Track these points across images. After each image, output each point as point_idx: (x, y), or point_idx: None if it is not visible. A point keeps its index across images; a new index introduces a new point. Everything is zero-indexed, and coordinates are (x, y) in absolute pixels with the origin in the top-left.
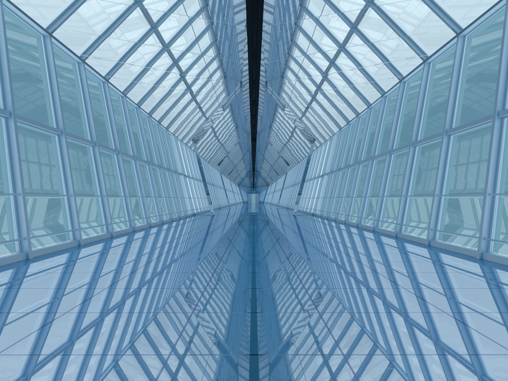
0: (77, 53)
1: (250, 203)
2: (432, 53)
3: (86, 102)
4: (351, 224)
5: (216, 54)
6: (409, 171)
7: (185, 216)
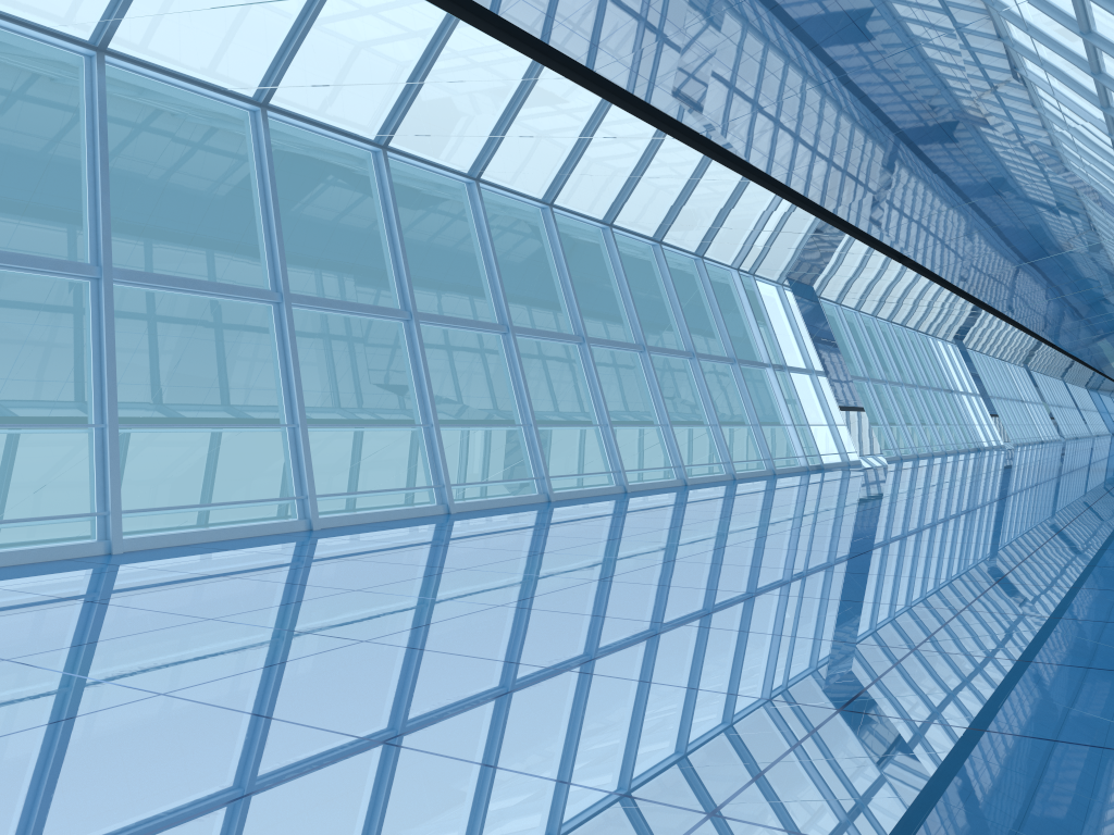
0: (214, 87)
1: None
2: None
3: (267, 201)
4: None
5: None
6: None
7: (769, 473)
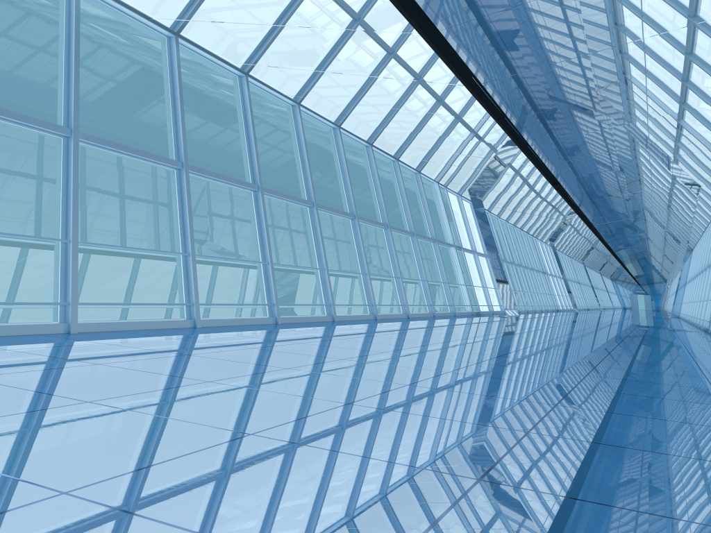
0: (149, 16)
1: (636, 309)
2: None
3: (175, 99)
4: None
5: None
6: None
7: (452, 314)
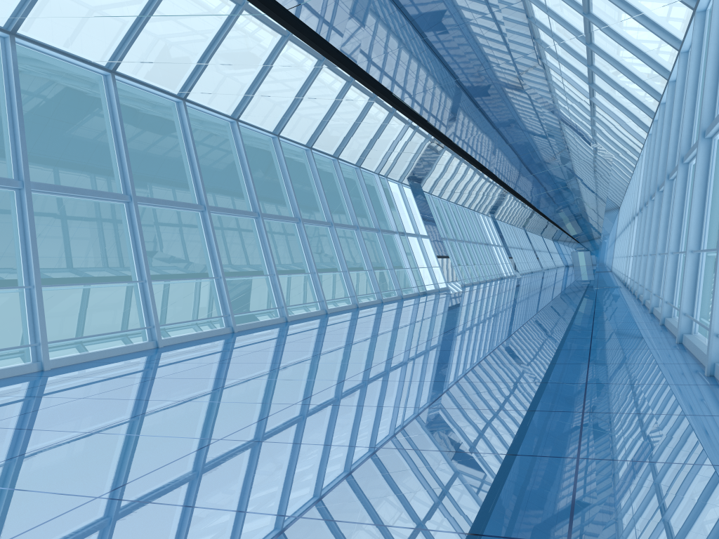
0: (84, 59)
1: (577, 266)
2: None
3: (117, 135)
4: (648, 307)
5: (201, 7)
6: (701, 195)
7: (399, 298)
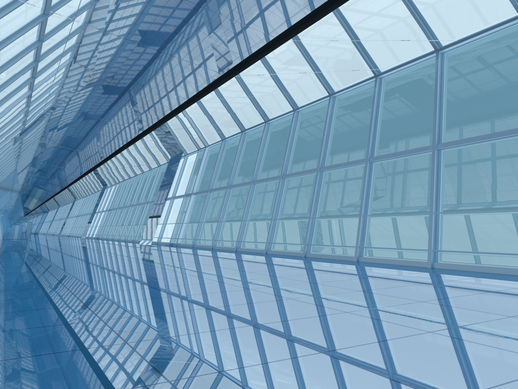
0: None
1: None
2: (463, 39)
3: None
4: (287, 254)
5: None
6: (436, 181)
7: None
